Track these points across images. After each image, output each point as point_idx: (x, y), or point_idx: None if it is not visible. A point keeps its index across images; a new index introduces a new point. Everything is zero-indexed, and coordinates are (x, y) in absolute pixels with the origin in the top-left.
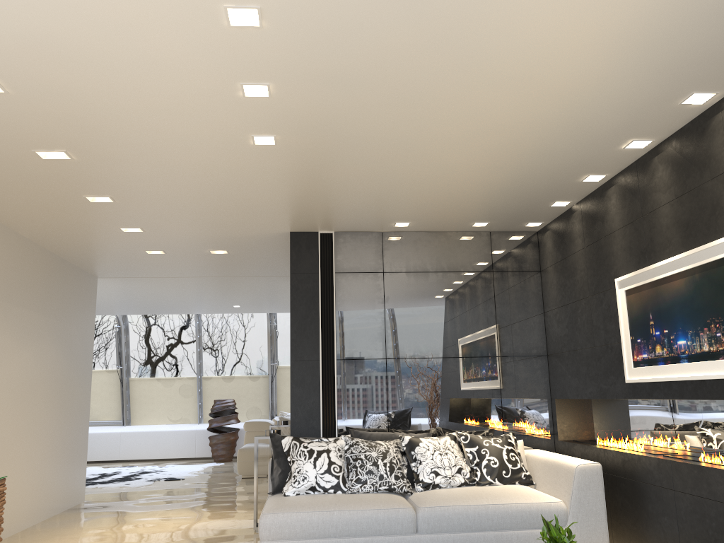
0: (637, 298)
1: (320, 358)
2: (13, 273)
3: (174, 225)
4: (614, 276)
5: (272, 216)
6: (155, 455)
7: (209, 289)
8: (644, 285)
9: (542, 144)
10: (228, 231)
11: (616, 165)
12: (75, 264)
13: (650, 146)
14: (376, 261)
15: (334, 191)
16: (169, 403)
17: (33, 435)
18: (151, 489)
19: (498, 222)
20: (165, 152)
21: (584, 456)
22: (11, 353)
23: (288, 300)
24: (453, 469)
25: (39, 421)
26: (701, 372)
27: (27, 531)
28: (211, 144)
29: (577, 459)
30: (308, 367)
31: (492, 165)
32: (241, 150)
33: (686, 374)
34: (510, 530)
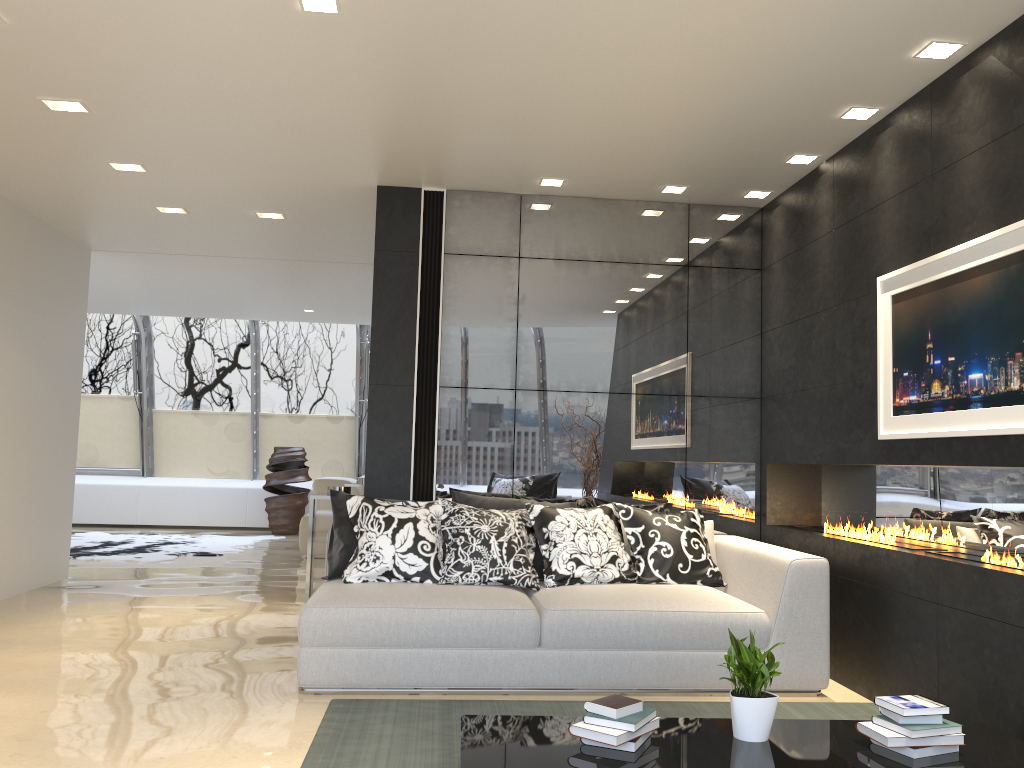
0: (910, 307)
1: (415, 383)
2: None
3: (193, 163)
4: (877, 273)
5: (347, 155)
6: (188, 521)
7: (264, 280)
8: (924, 286)
9: (782, 41)
10: (281, 179)
11: (898, 89)
12: (51, 224)
13: (958, 55)
14: (509, 240)
15: (441, 114)
16: (210, 448)
17: None
18: (170, 566)
19: (701, 187)
20: (156, 18)
21: (803, 549)
22: None
23: None
24: (604, 556)
25: None
26: (1003, 423)
27: None
28: (231, 6)
29: (792, 551)
30: (396, 395)
31: (697, 78)
32: (283, 21)
33: (978, 426)
34: (681, 650)
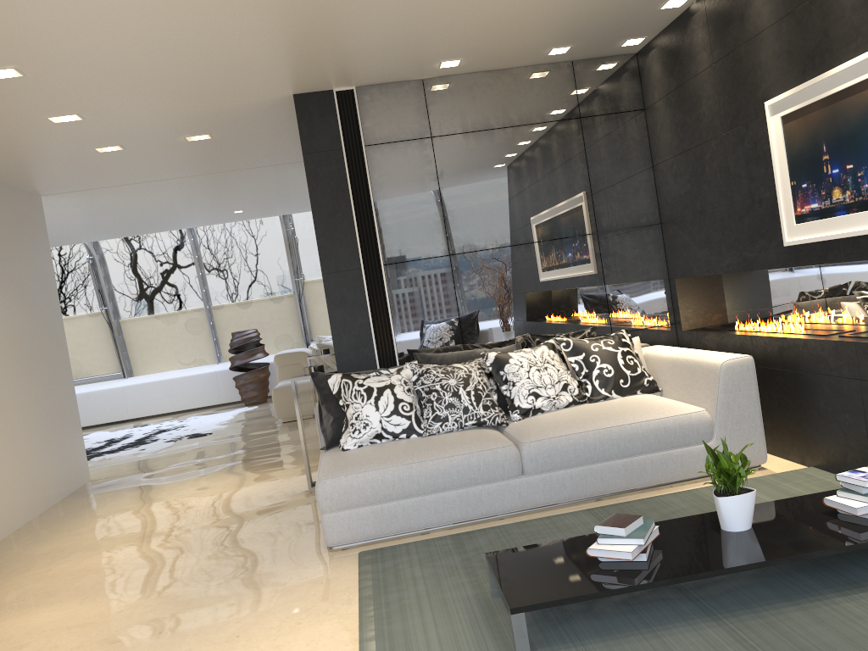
0: (801, 125)
1: (362, 265)
2: None
3: (125, 105)
4: (763, 98)
5: (264, 73)
6: (172, 408)
7: (197, 193)
8: (813, 104)
9: None
10: (205, 104)
11: None
12: (2, 180)
13: None
14: (420, 123)
15: (349, 20)
16: (176, 344)
17: None
18: (173, 452)
19: (584, 44)
20: None
21: (721, 347)
22: None
23: (304, 196)
24: (557, 386)
25: (3, 395)
26: None
27: (21, 531)
28: None
29: (717, 353)
30: (347, 280)
31: None
32: None
33: None
34: (641, 455)
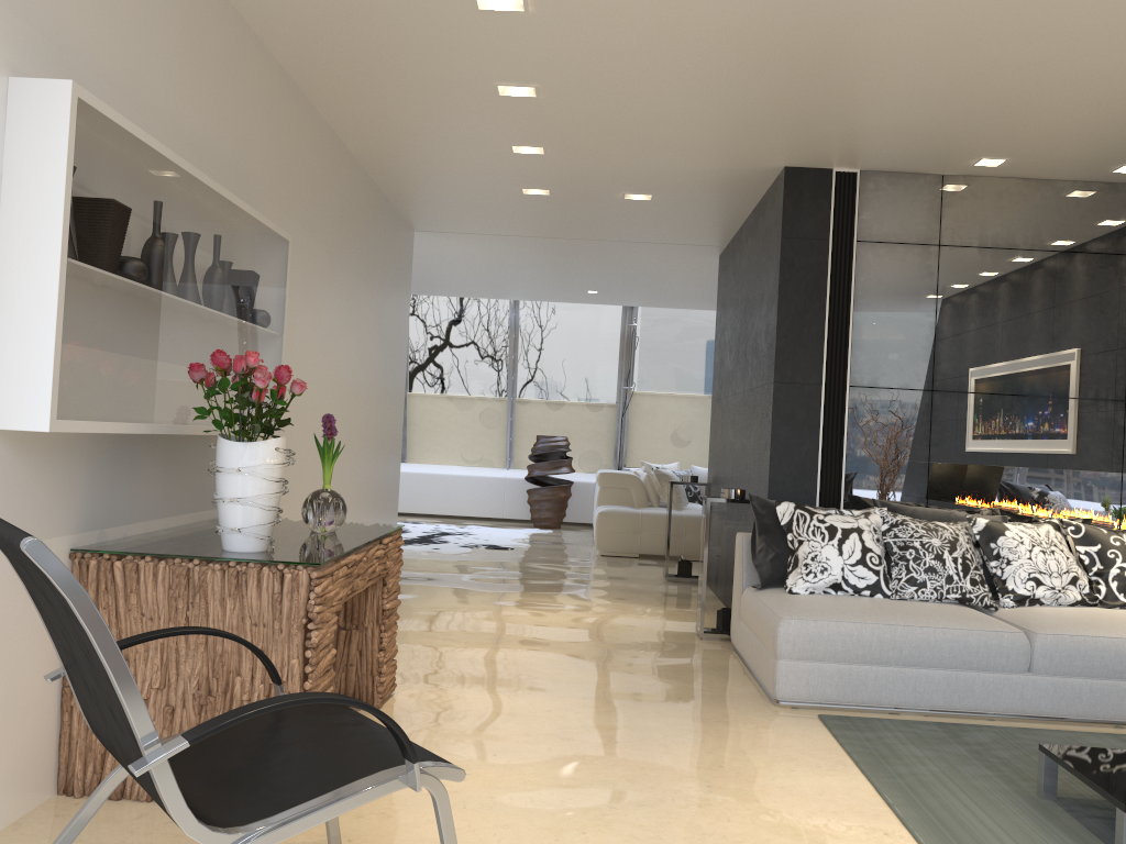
0: None
1: (823, 381)
2: (340, 213)
3: (601, 146)
4: None
5: (778, 137)
6: (445, 510)
7: (572, 261)
8: None
9: None
10: (682, 161)
11: None
12: (396, 205)
13: None
14: (928, 226)
15: (924, 94)
16: (464, 435)
17: (354, 467)
18: (478, 560)
19: None
20: (692, 3)
21: None
22: (337, 338)
23: (680, 288)
24: (1064, 577)
25: (360, 445)
26: None
27: None
28: None
29: None
30: (802, 395)
31: None
32: (829, 3)
33: None
34: None
